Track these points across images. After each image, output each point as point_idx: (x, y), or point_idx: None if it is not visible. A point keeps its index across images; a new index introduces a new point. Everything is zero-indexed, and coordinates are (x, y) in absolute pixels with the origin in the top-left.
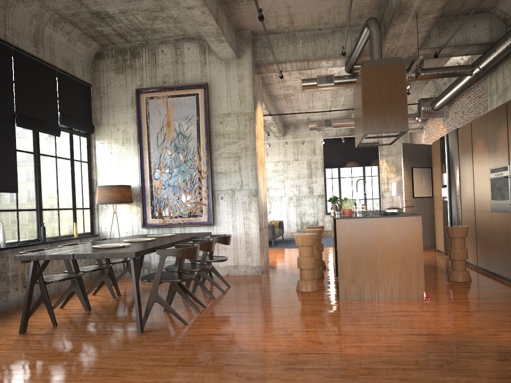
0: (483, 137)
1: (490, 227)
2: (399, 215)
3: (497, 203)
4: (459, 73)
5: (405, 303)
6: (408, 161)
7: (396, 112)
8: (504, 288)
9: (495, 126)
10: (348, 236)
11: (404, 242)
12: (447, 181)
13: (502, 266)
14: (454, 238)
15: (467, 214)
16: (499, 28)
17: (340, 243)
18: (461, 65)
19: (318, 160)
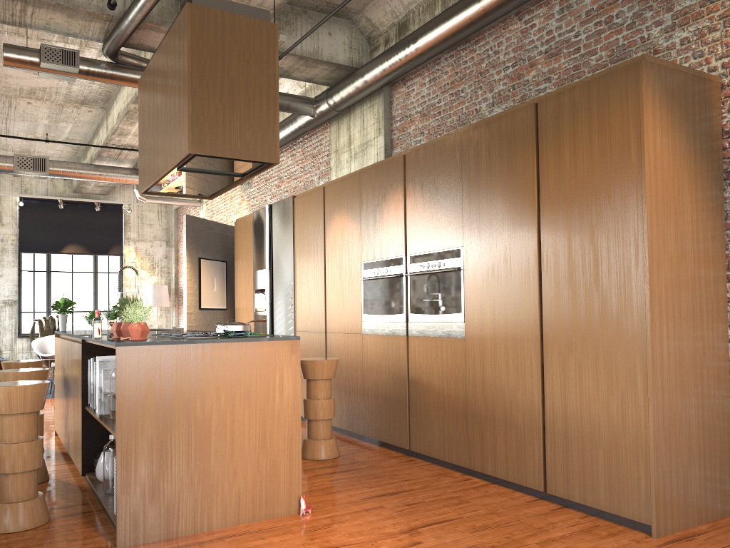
0: (351, 210)
1: (360, 359)
2: (258, 337)
3: (376, 319)
4: (297, 107)
5: (274, 532)
6: (194, 247)
7: (259, 121)
8: (402, 465)
9: (377, 192)
10: (146, 387)
11: (268, 395)
12: (268, 283)
13: (383, 424)
14: (316, 380)
15: (309, 338)
16: (362, 48)
17: (126, 404)
18: (300, 95)
19: (8, 236)
